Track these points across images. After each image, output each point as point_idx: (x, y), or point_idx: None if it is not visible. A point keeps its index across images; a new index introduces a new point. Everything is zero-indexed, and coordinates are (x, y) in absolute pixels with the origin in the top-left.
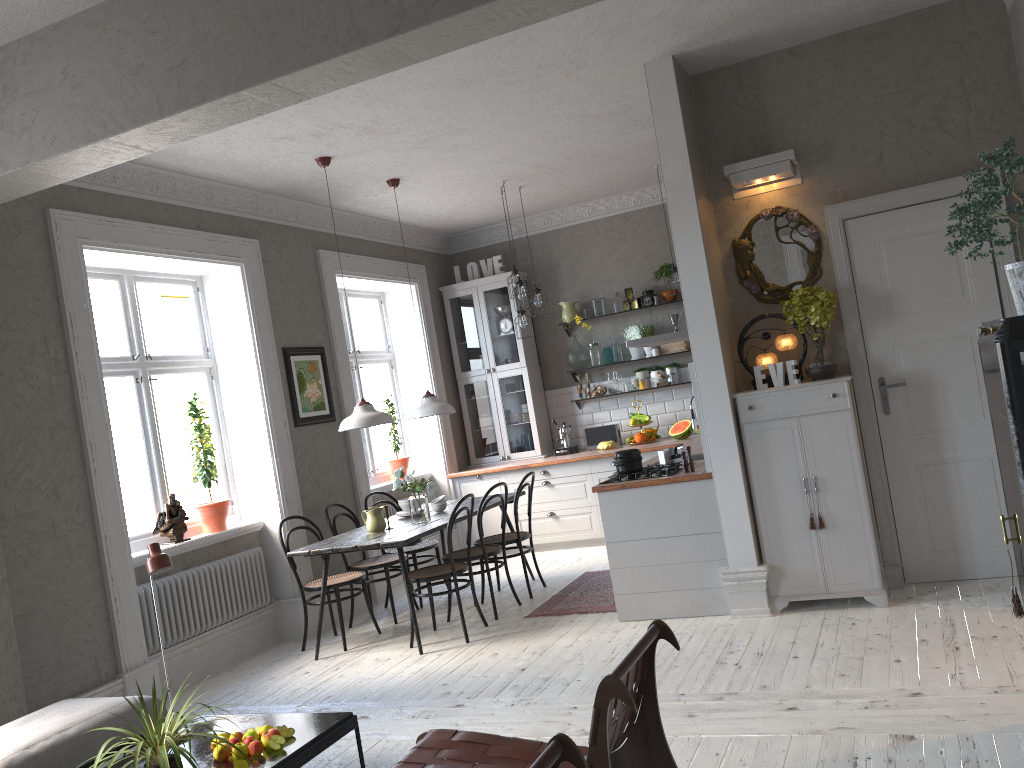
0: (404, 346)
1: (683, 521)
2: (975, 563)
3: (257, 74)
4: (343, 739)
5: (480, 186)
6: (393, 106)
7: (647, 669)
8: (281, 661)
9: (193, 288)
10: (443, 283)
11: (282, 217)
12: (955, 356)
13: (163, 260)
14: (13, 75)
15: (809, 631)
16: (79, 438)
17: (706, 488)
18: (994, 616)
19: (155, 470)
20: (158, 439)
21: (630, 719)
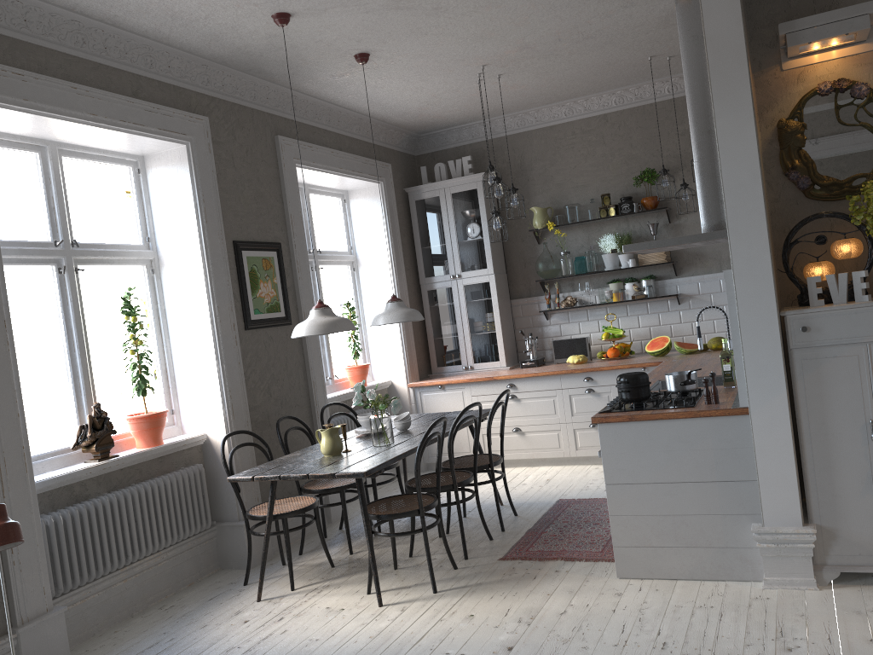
0: (367, 248)
1: (706, 464)
2: None
3: None
4: None
5: (457, 71)
6: None
7: None
8: (219, 599)
9: (133, 169)
10: (409, 184)
11: (237, 95)
12: None
13: (90, 129)
14: None
15: None
16: None
17: (738, 426)
18: None
19: (79, 375)
20: (84, 339)
21: None
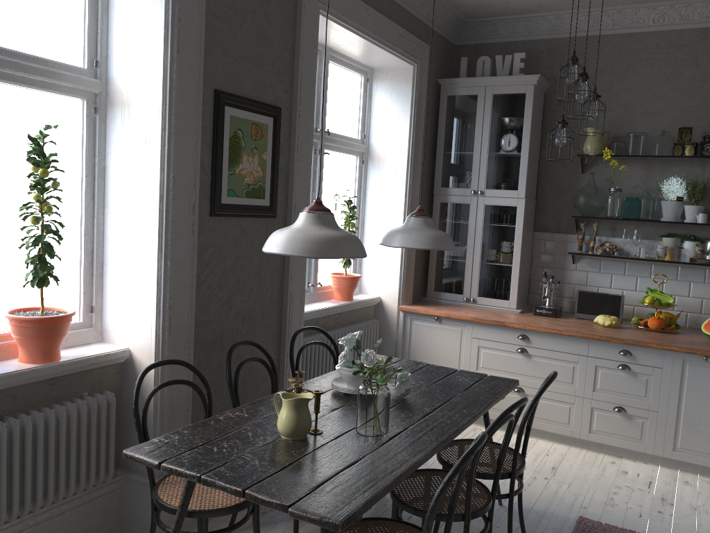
0: (383, 140)
1: None
2: None
3: None
4: None
5: None
6: None
7: None
8: None
9: None
10: (443, 76)
11: None
12: None
13: None
14: None
15: None
16: None
17: None
18: None
19: None
20: None
21: None
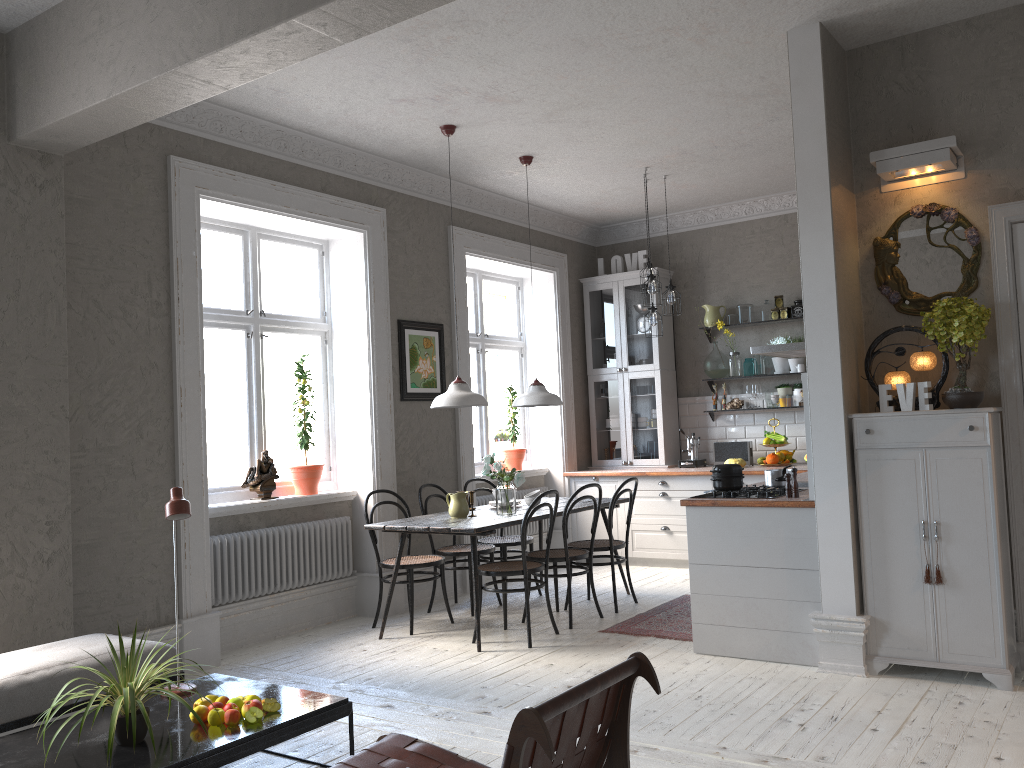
0: (536, 335)
1: (777, 552)
2: None
3: (307, 0)
4: (357, 725)
5: (621, 172)
6: (509, 69)
7: (620, 710)
8: (348, 634)
9: (318, 252)
10: (586, 275)
11: (415, 189)
12: None
13: (283, 219)
14: (108, 7)
15: (903, 702)
16: (170, 381)
17: (807, 518)
18: None
19: (254, 425)
20: (261, 395)
21: (595, 766)
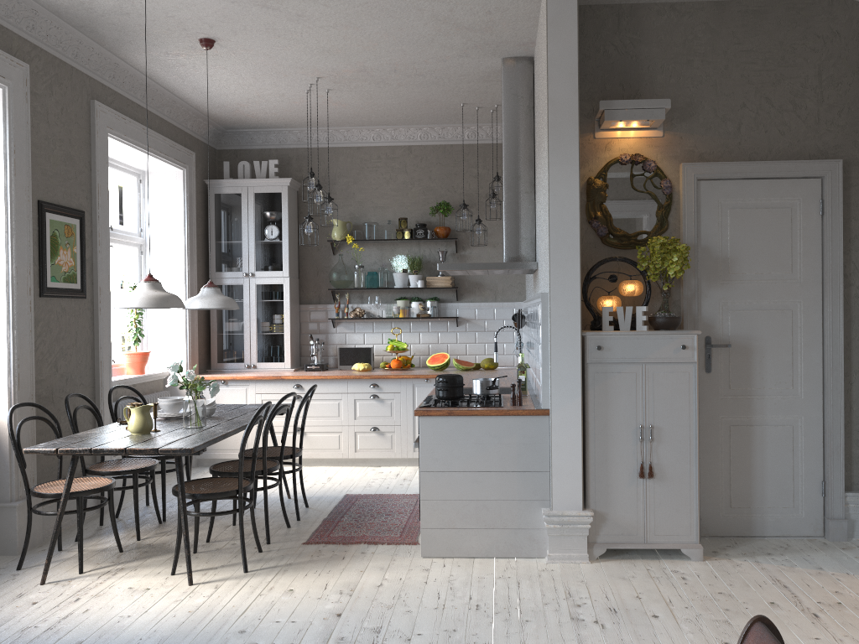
0: (159, 233)
1: (509, 456)
2: (764, 522)
3: None
4: None
5: (291, 77)
6: None
7: None
8: None
9: None
10: (208, 177)
11: (59, 49)
12: (776, 326)
13: None
14: None
15: (644, 584)
16: None
17: (539, 425)
18: (817, 579)
19: None
20: None
21: None
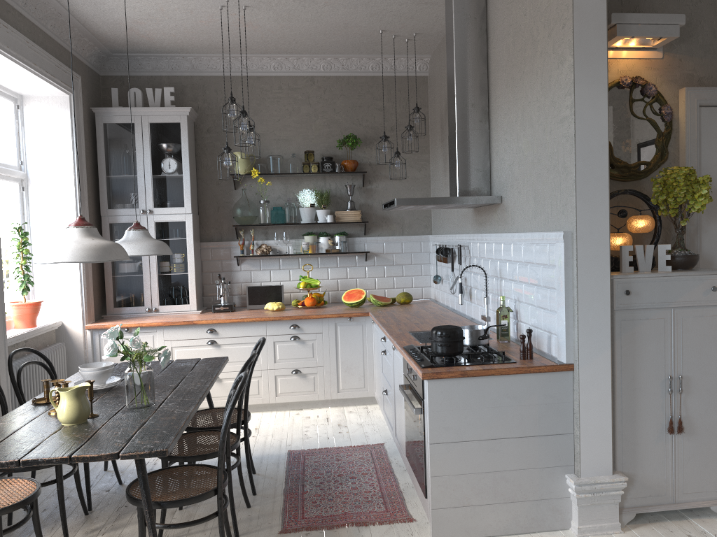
0: (44, 166)
1: (530, 419)
2: None
3: None
4: None
5: None
6: None
7: None
8: None
9: None
10: (94, 105)
11: None
12: None
13: None
14: None
15: None
16: None
17: (562, 382)
18: None
19: None
20: None
21: None
